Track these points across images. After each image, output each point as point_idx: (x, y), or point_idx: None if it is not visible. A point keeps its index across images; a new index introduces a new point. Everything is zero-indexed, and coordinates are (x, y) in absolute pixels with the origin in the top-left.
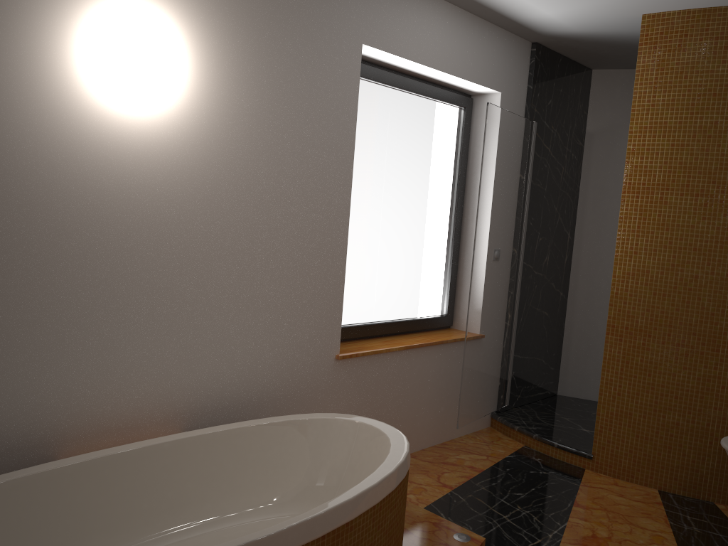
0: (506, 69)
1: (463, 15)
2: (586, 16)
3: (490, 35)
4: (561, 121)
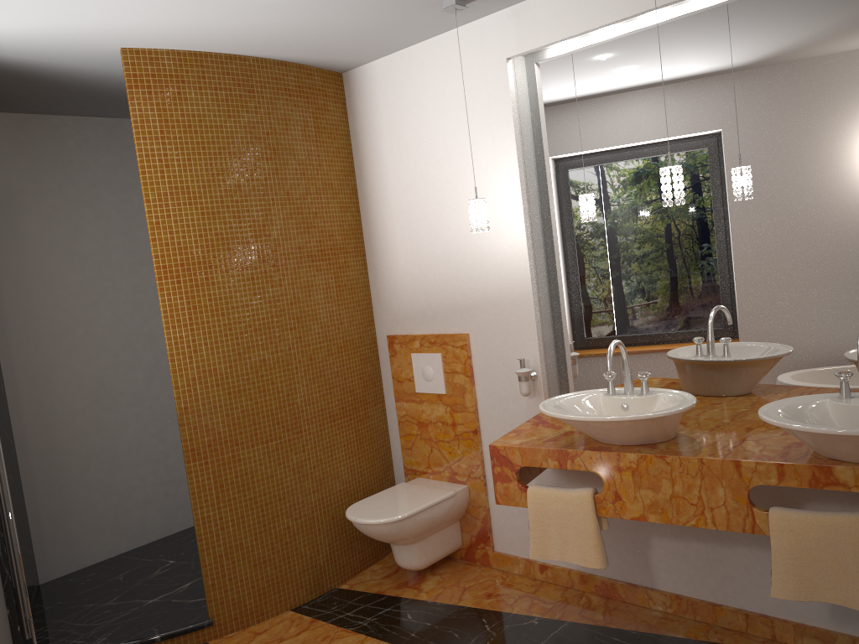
0: None
1: None
2: (48, 38)
3: None
4: None
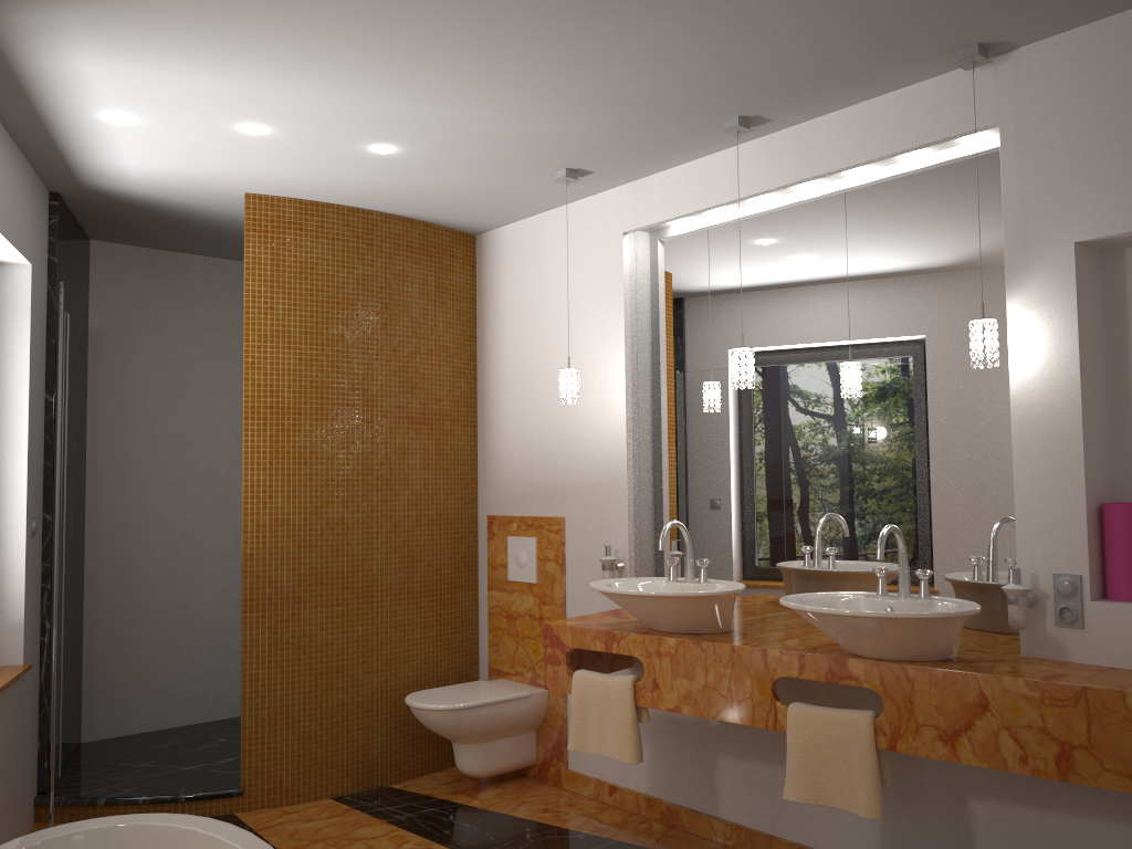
0: (35, 228)
1: (6, 138)
2: (176, 179)
3: (24, 173)
4: (75, 313)
